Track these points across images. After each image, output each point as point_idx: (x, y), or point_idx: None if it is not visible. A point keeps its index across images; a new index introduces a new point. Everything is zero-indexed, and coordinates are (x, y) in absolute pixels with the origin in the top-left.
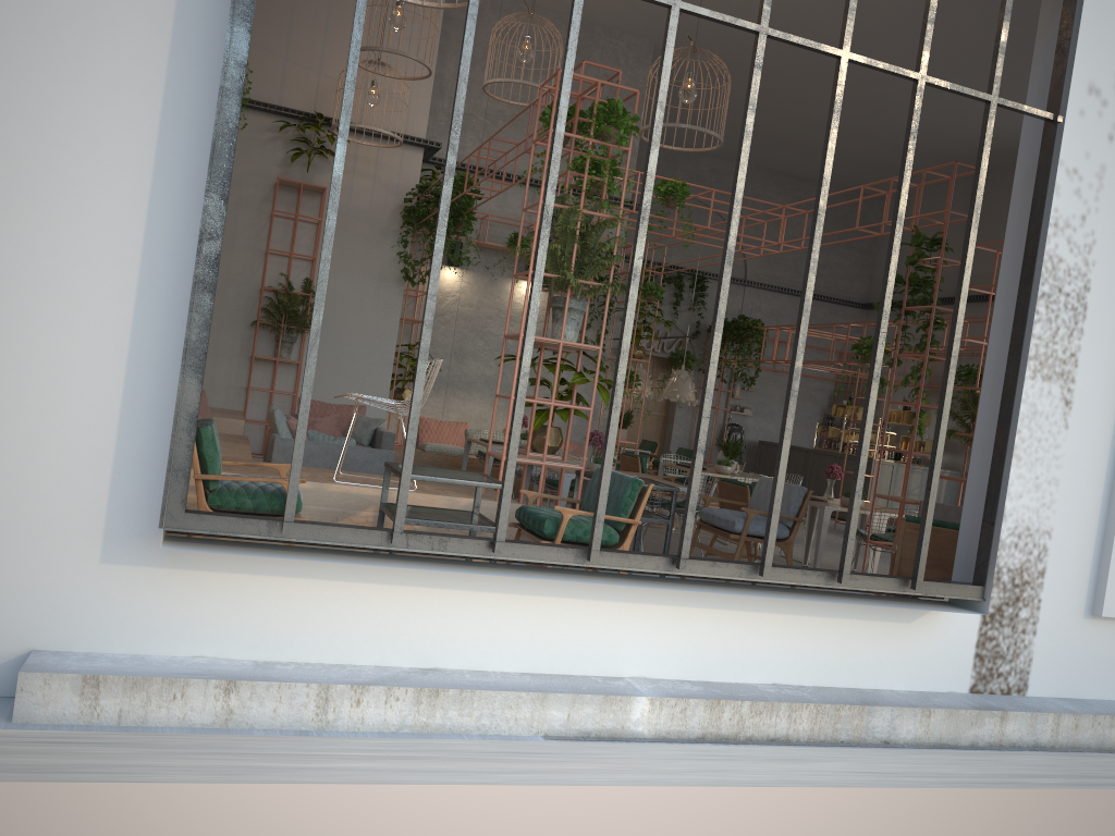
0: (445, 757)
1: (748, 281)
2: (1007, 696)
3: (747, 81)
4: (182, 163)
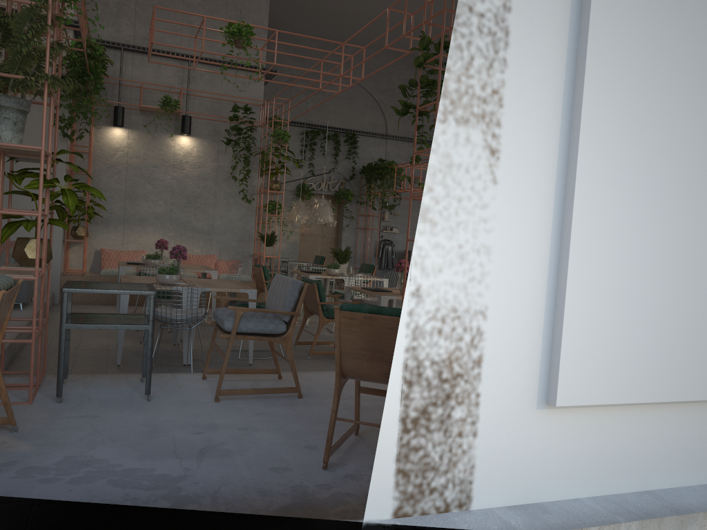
0: None
1: (388, 135)
2: (445, 514)
3: None
4: None
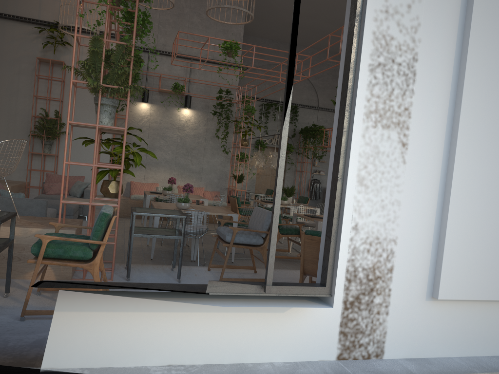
0: None
1: (319, 107)
2: (367, 360)
3: (302, 0)
4: None
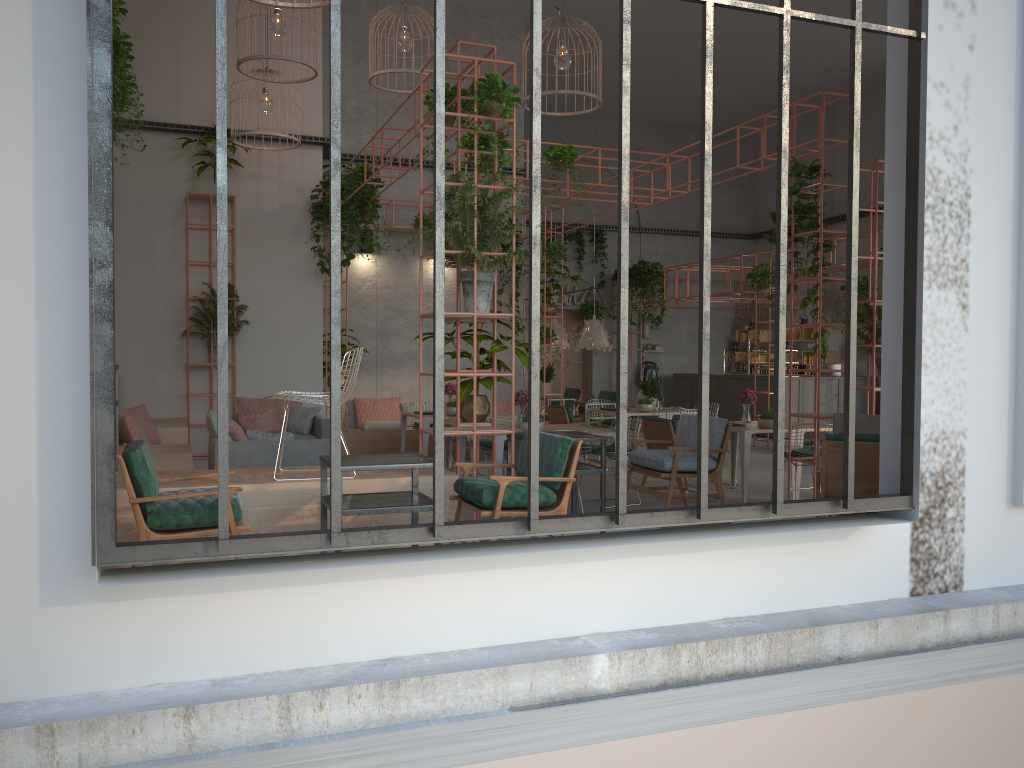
0: (415, 745)
1: (643, 228)
2: (946, 593)
3: (616, 42)
4: (63, 194)
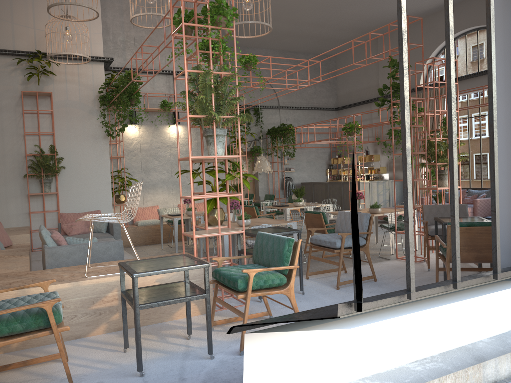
0: None
1: (281, 106)
2: None
3: (265, 4)
4: None
